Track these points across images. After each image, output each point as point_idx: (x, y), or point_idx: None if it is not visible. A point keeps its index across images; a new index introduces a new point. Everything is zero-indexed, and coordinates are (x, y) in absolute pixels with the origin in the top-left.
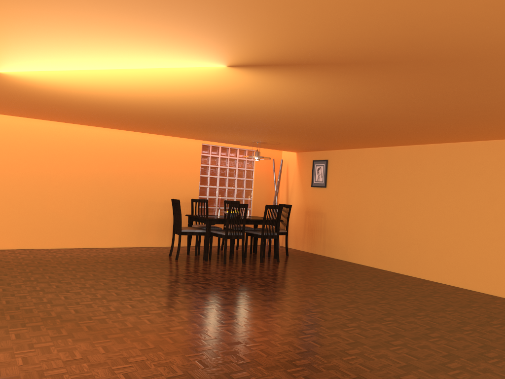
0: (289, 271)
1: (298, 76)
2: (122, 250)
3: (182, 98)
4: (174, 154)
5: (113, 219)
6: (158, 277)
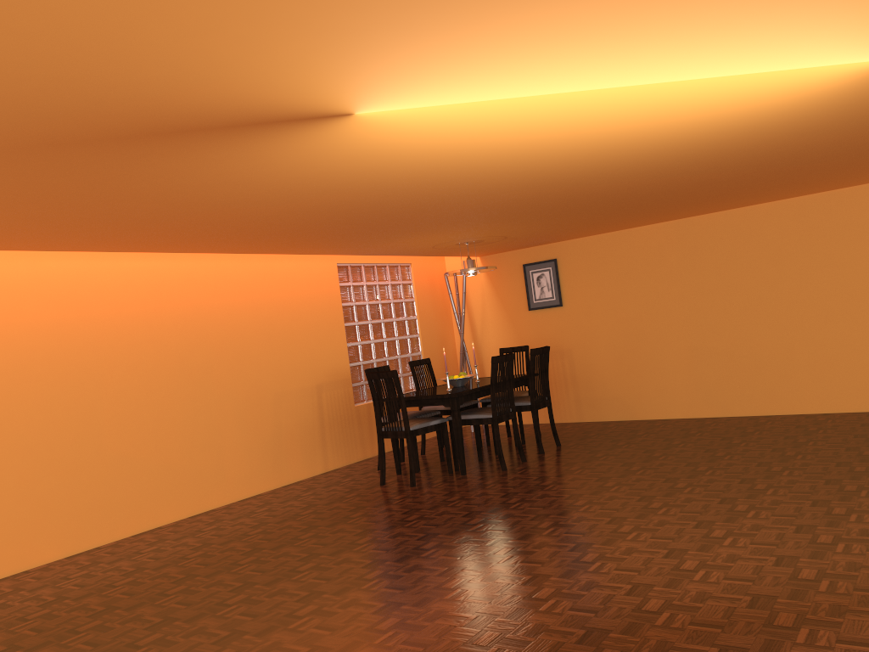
0: (621, 452)
1: None
2: (271, 500)
3: (601, 149)
4: (300, 291)
5: (228, 443)
6: (491, 518)
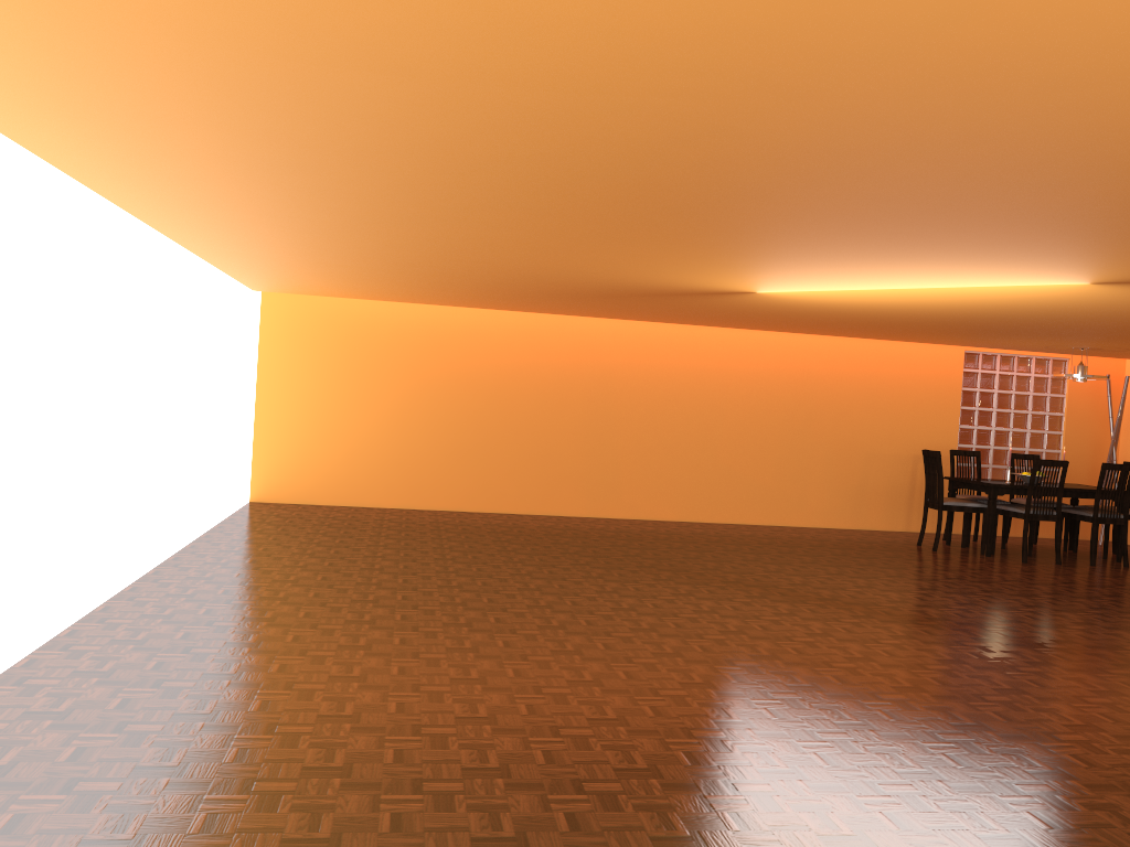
0: None
1: None
2: (832, 532)
3: (990, 306)
4: (914, 371)
5: (814, 482)
6: (924, 571)
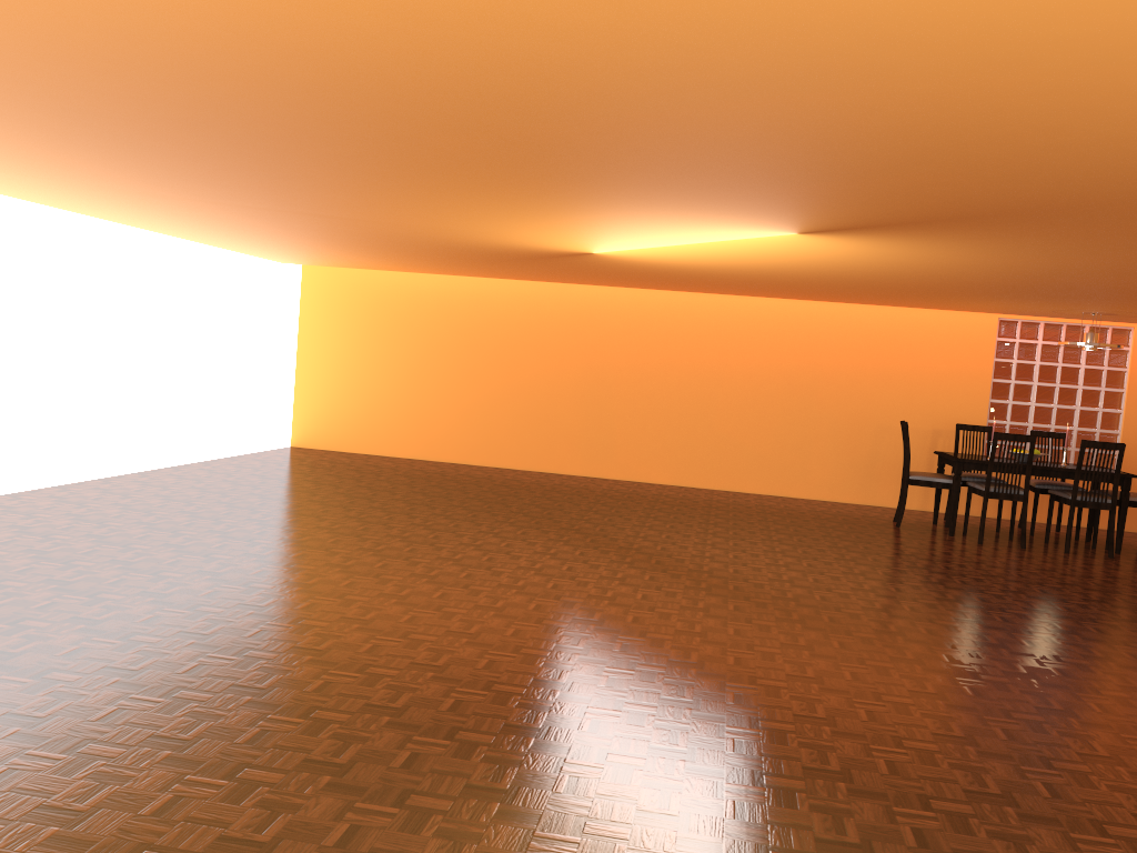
0: (1099, 571)
1: (903, 235)
2: (824, 504)
3: (821, 263)
4: (936, 339)
5: (817, 453)
6: (823, 539)
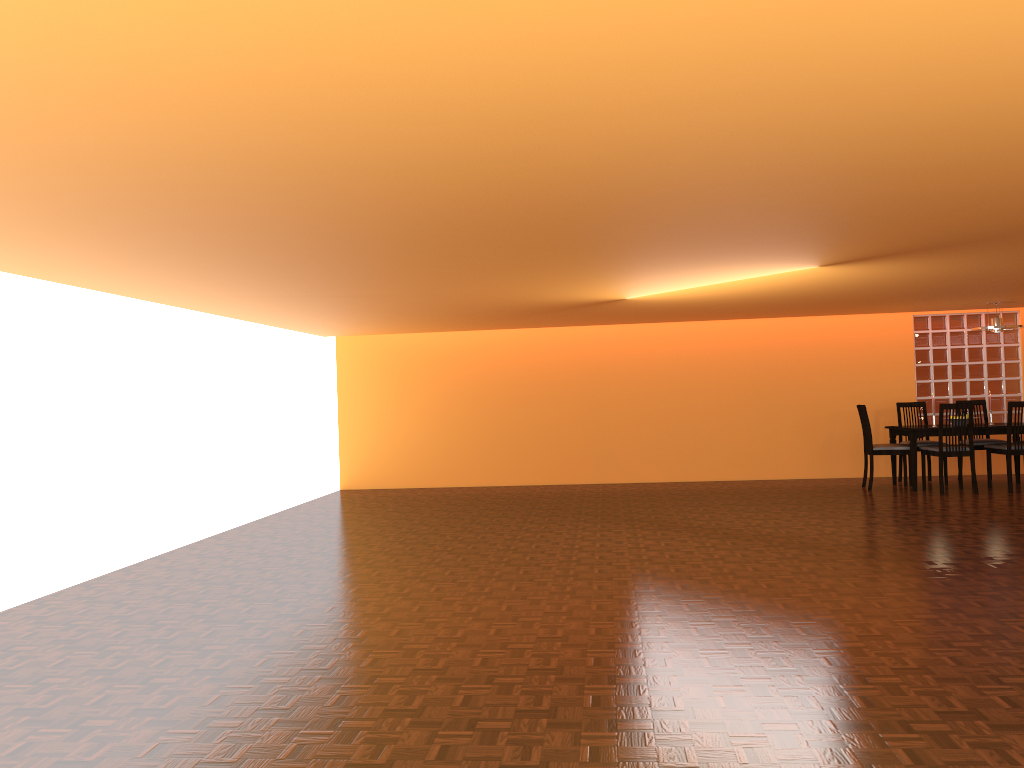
0: None
1: (902, 259)
2: (798, 481)
3: (811, 287)
4: (866, 338)
5: (784, 440)
6: (825, 504)
